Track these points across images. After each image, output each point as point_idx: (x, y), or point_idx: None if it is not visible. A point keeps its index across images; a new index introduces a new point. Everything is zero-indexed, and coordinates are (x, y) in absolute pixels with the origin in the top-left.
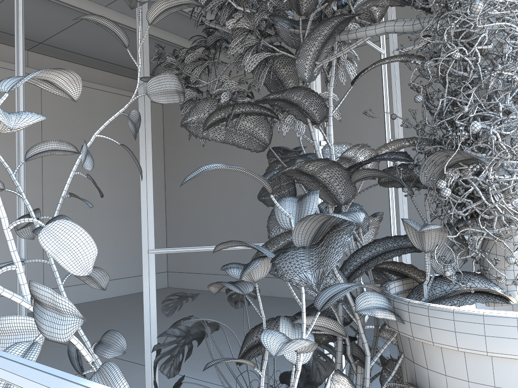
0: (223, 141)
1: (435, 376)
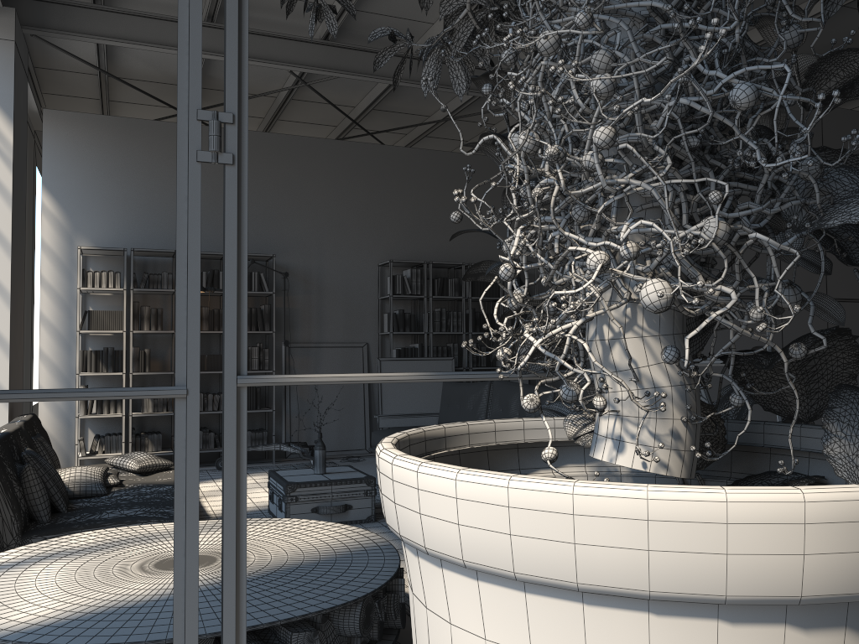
0: None
1: None
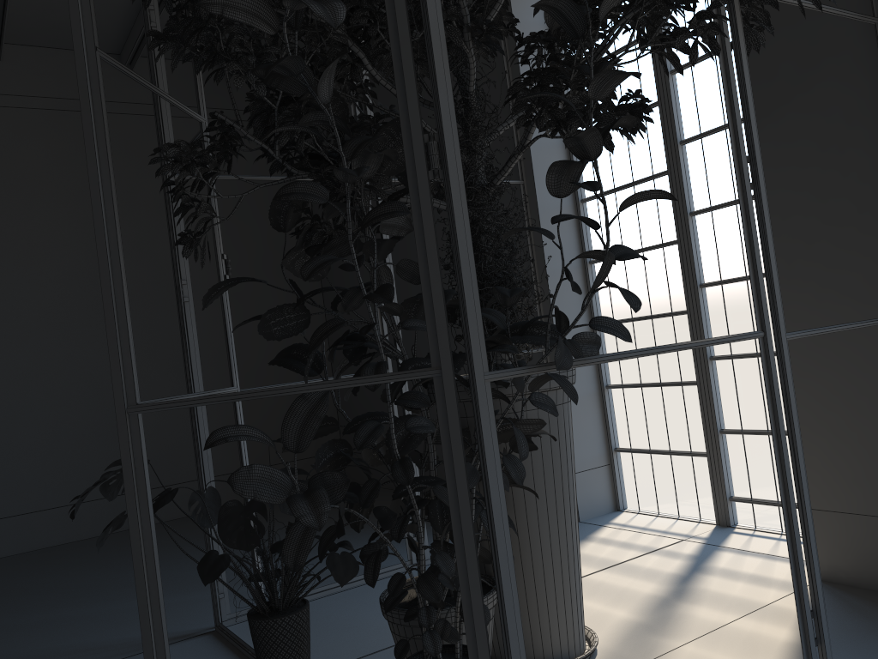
0: (287, 267)
1: (519, 414)
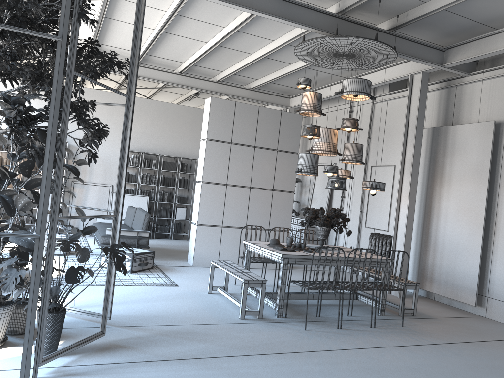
0: None
1: None
